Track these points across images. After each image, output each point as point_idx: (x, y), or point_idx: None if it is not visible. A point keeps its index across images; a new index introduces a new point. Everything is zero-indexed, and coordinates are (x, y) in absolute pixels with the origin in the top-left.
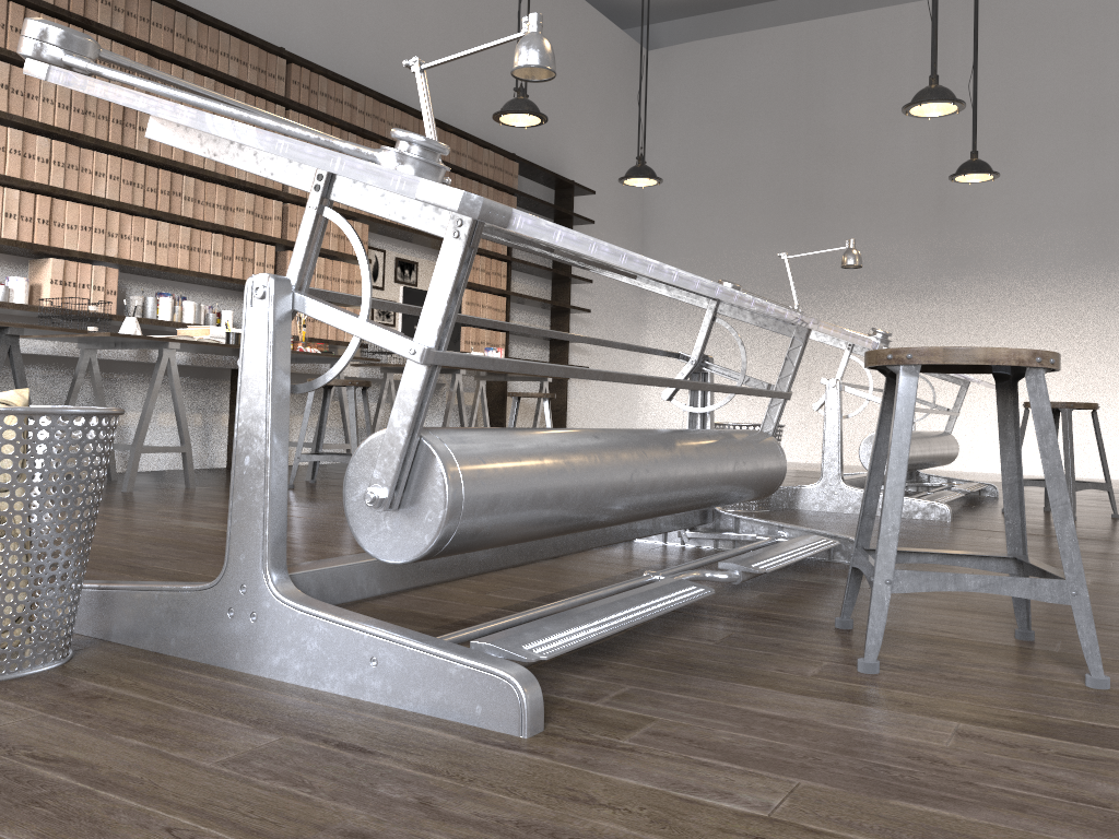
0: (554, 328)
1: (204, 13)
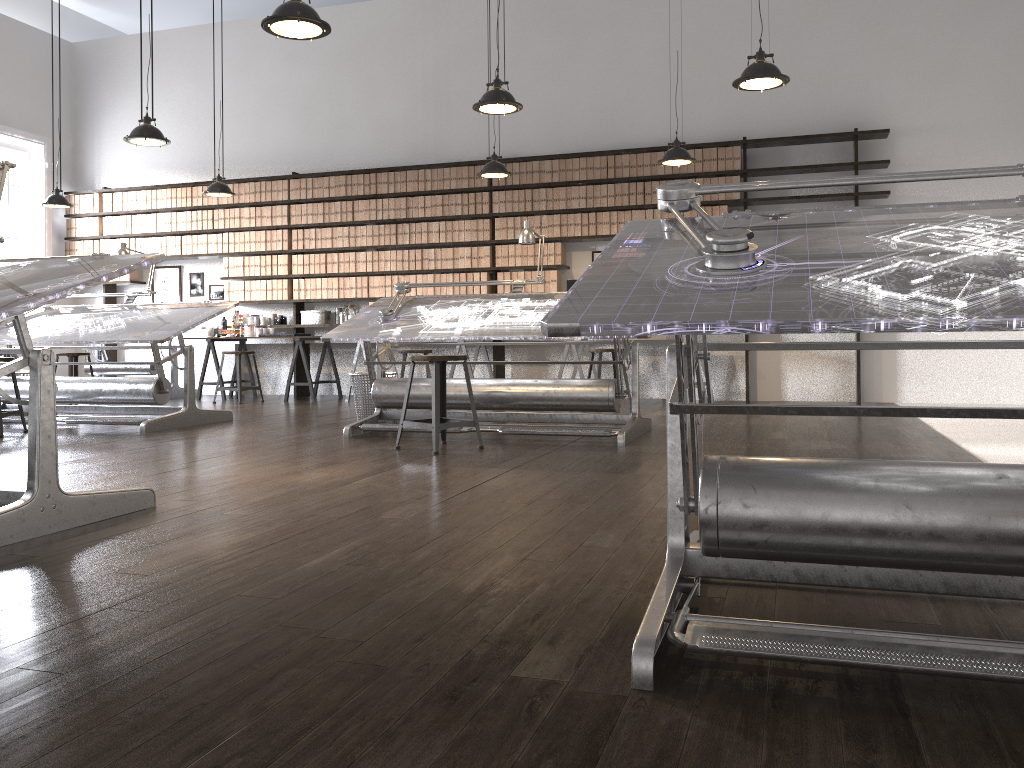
0: None
1: (433, 164)
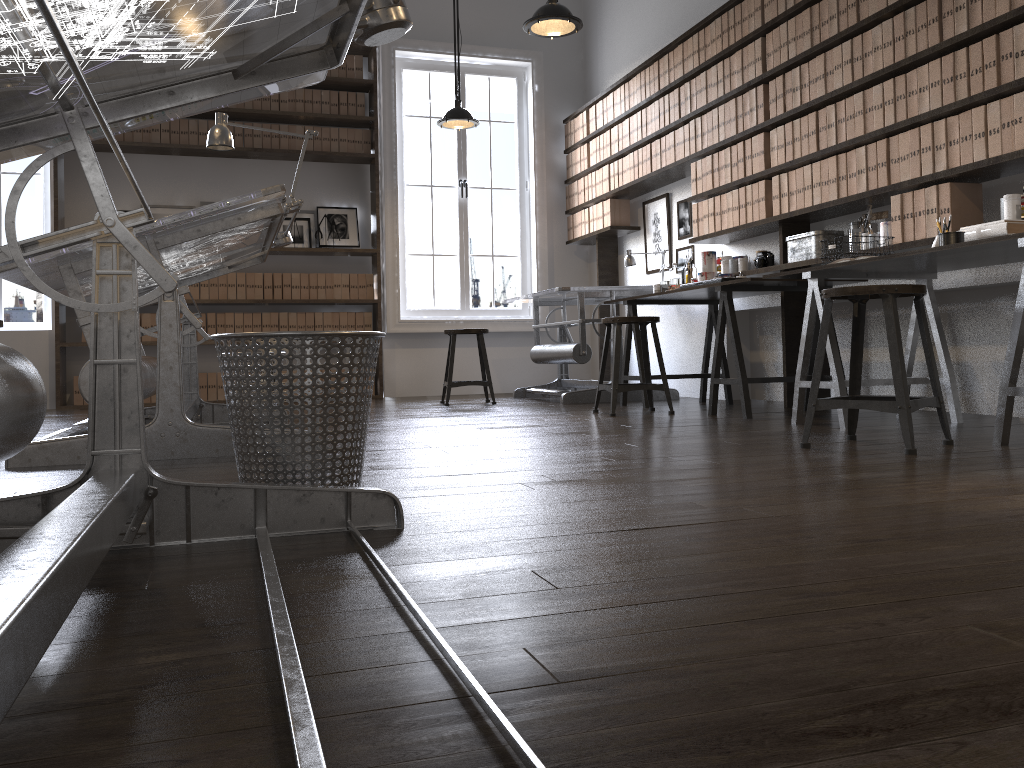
0: None
1: None
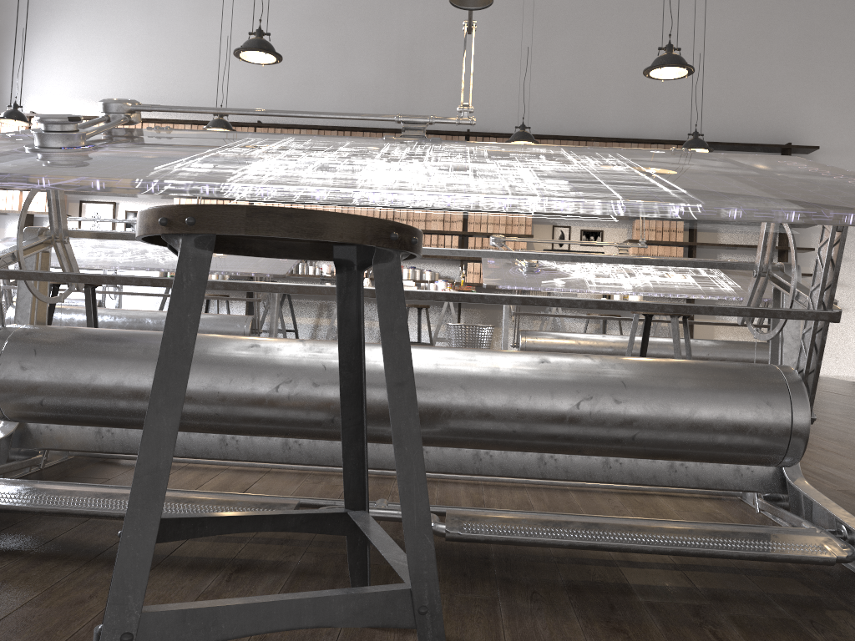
0: None
1: None
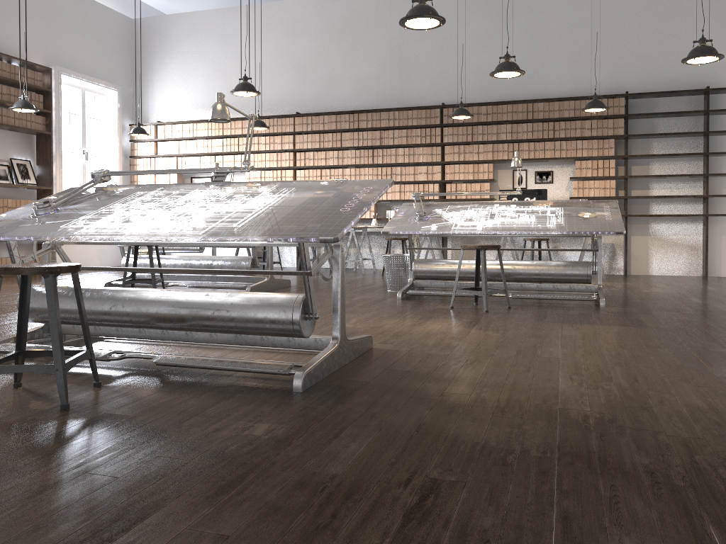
0: (703, 189)
1: (400, 107)
